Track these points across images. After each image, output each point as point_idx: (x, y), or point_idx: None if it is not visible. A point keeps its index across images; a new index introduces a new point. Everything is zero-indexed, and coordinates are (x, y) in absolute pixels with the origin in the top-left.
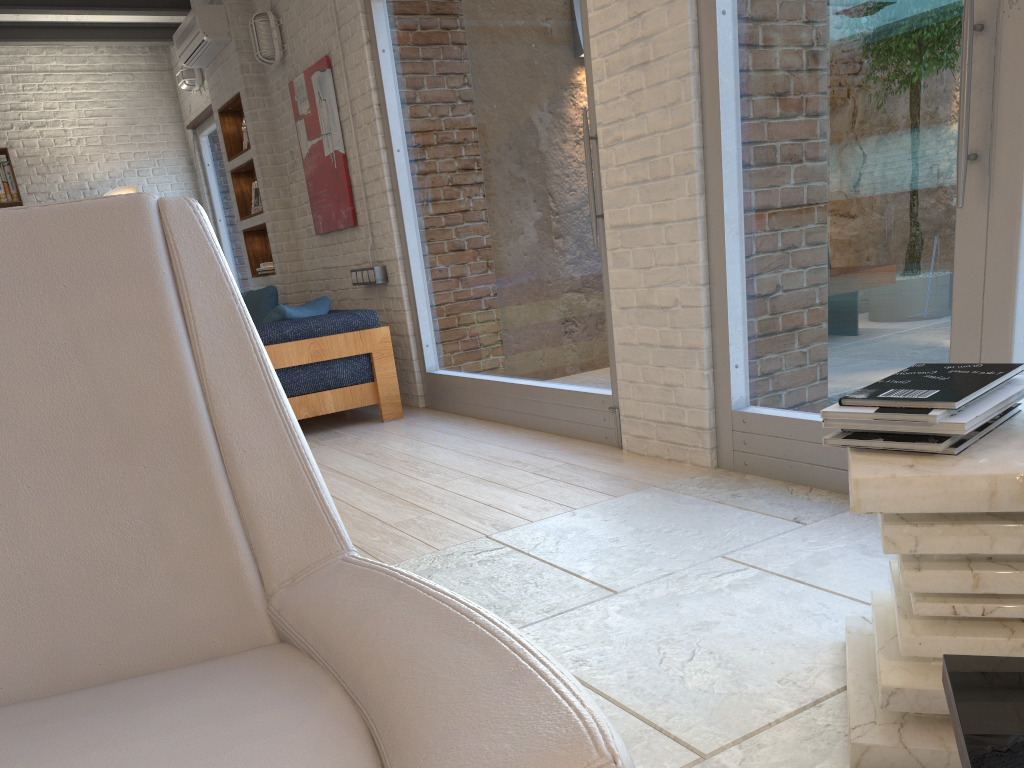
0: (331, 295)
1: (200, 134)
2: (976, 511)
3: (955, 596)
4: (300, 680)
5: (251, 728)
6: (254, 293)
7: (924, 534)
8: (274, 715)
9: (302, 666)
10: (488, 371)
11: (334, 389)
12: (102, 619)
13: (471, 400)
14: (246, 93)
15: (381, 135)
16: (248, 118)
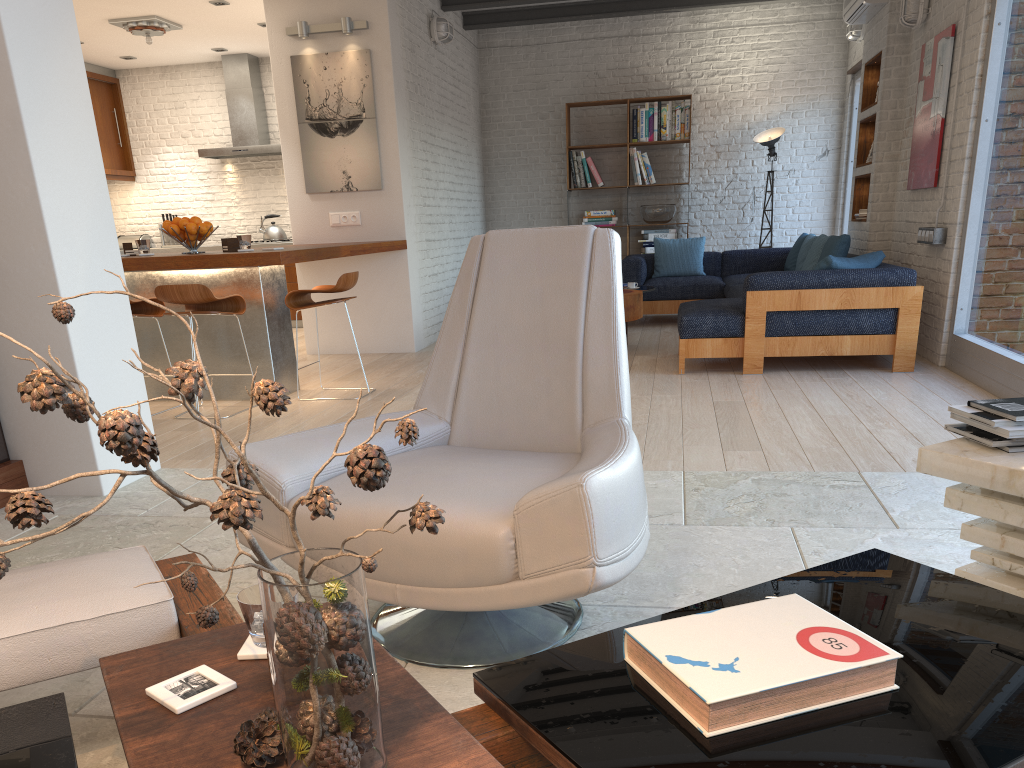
0: (904, 247)
1: (856, 79)
2: (983, 487)
3: (1003, 554)
4: (567, 463)
5: (533, 470)
6: (831, 239)
7: (966, 499)
8: (544, 469)
9: (574, 460)
10: (999, 343)
11: (854, 335)
12: (517, 422)
13: (976, 367)
14: (885, 52)
15: (974, 105)
16: (881, 75)
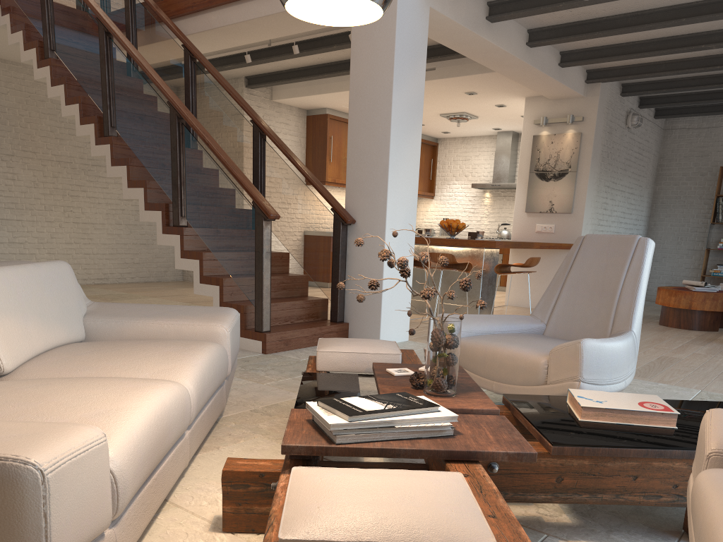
0: None
1: None
2: None
3: None
4: None
5: None
6: None
7: None
8: None
9: None
10: None
11: None
12: (579, 327)
13: None
14: None
15: None
16: None
